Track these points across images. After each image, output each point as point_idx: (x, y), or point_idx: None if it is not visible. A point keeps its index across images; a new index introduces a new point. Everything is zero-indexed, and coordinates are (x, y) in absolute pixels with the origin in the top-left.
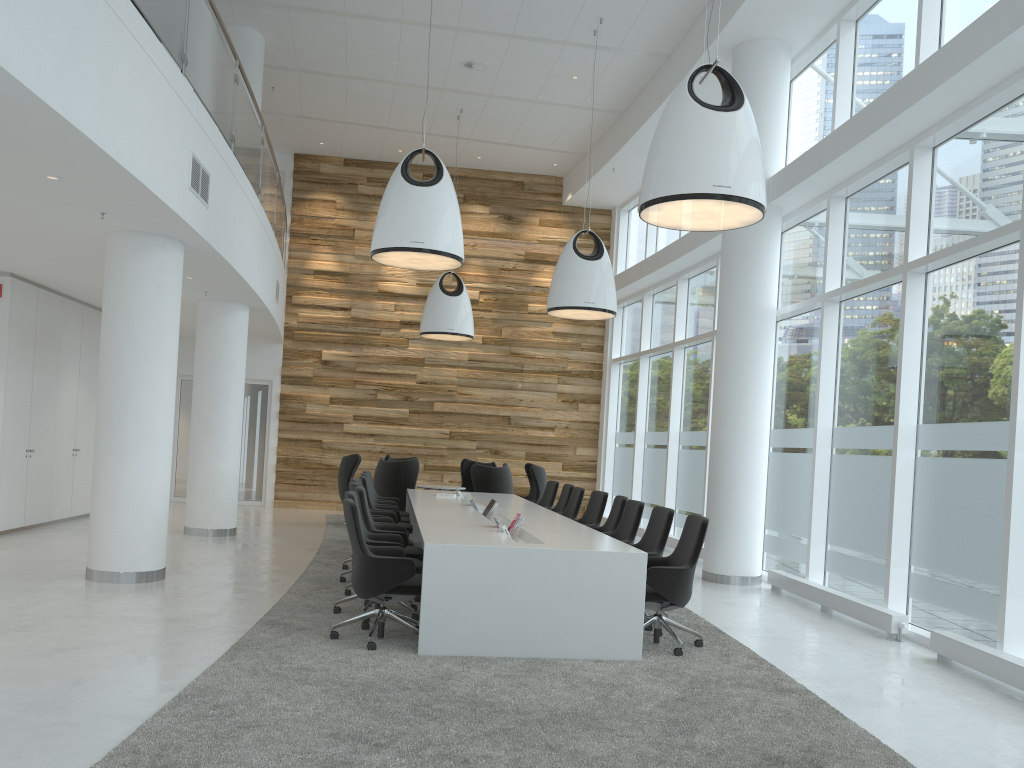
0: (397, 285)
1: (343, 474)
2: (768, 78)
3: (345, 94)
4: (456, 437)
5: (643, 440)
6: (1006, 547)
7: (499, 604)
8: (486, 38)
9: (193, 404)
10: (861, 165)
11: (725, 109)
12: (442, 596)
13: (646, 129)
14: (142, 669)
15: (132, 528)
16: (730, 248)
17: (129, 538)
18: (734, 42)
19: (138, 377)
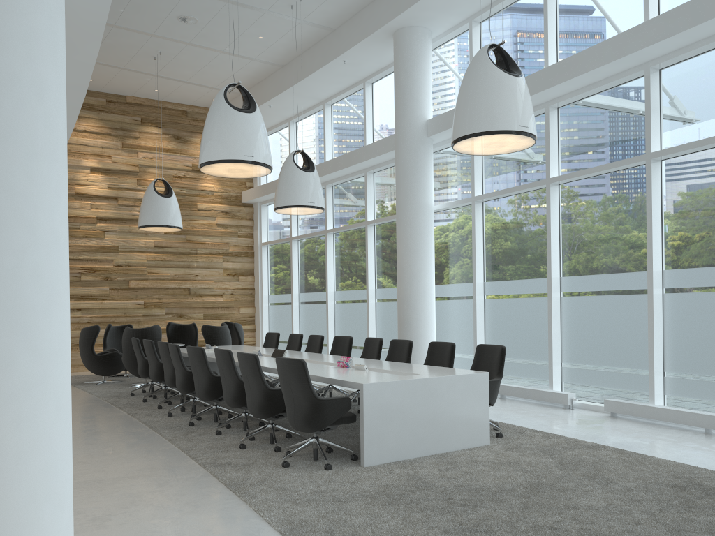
0: (91, 188)
1: (86, 342)
2: (422, 53)
3: None
4: (149, 306)
5: (298, 299)
6: (651, 345)
7: (411, 420)
8: (207, 0)
9: None
10: None
11: (517, 75)
12: (376, 421)
13: (308, 79)
14: (203, 519)
15: None
16: (405, 166)
17: None
18: (398, 26)
19: None
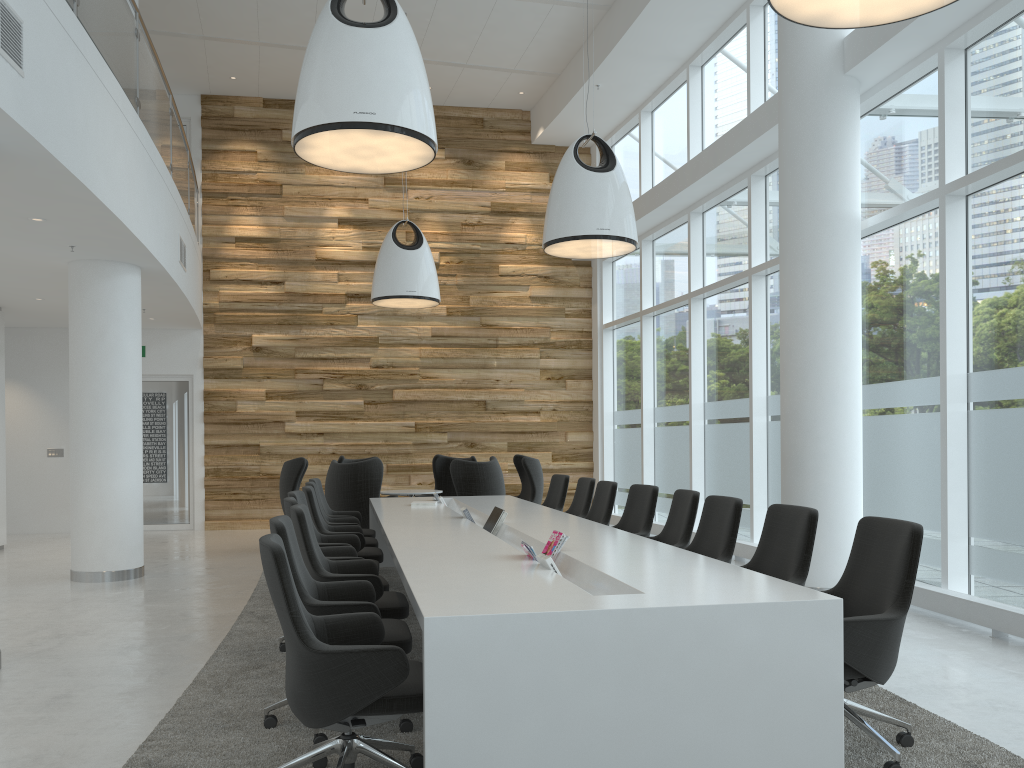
0: (339, 250)
1: (286, 484)
2: None
3: None
4: (423, 430)
5: (652, 418)
6: None
7: (577, 723)
8: None
9: (71, 404)
10: None
11: None
12: (466, 718)
13: (644, 19)
14: None
15: None
16: (795, 139)
17: None
18: None
19: None
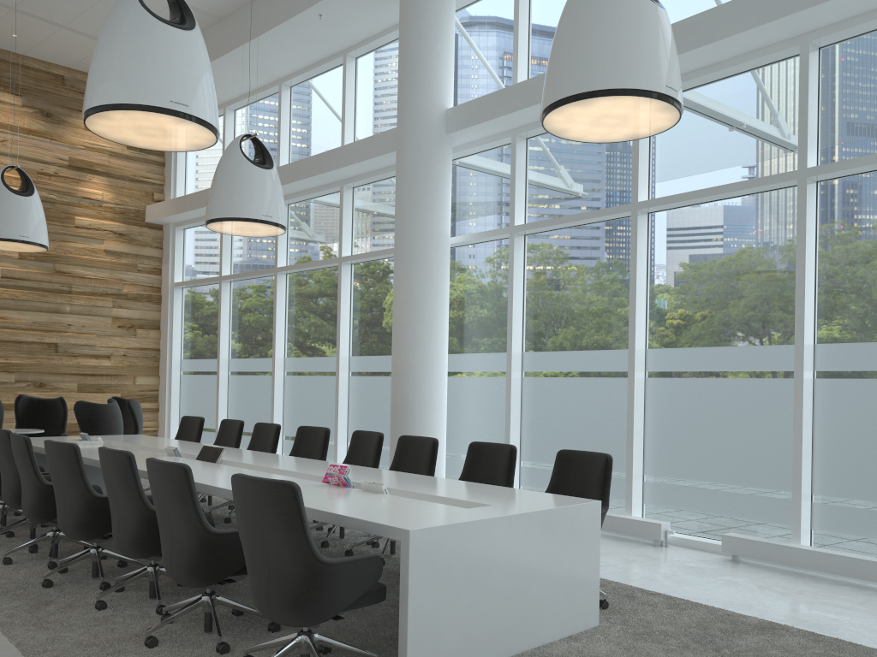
0: None
1: None
2: (444, 10)
3: None
4: None
5: (227, 367)
6: (798, 455)
7: (485, 595)
8: None
9: None
10: None
11: (660, 5)
12: (430, 601)
13: (261, 41)
14: None
15: None
16: (413, 173)
17: None
18: None
19: None
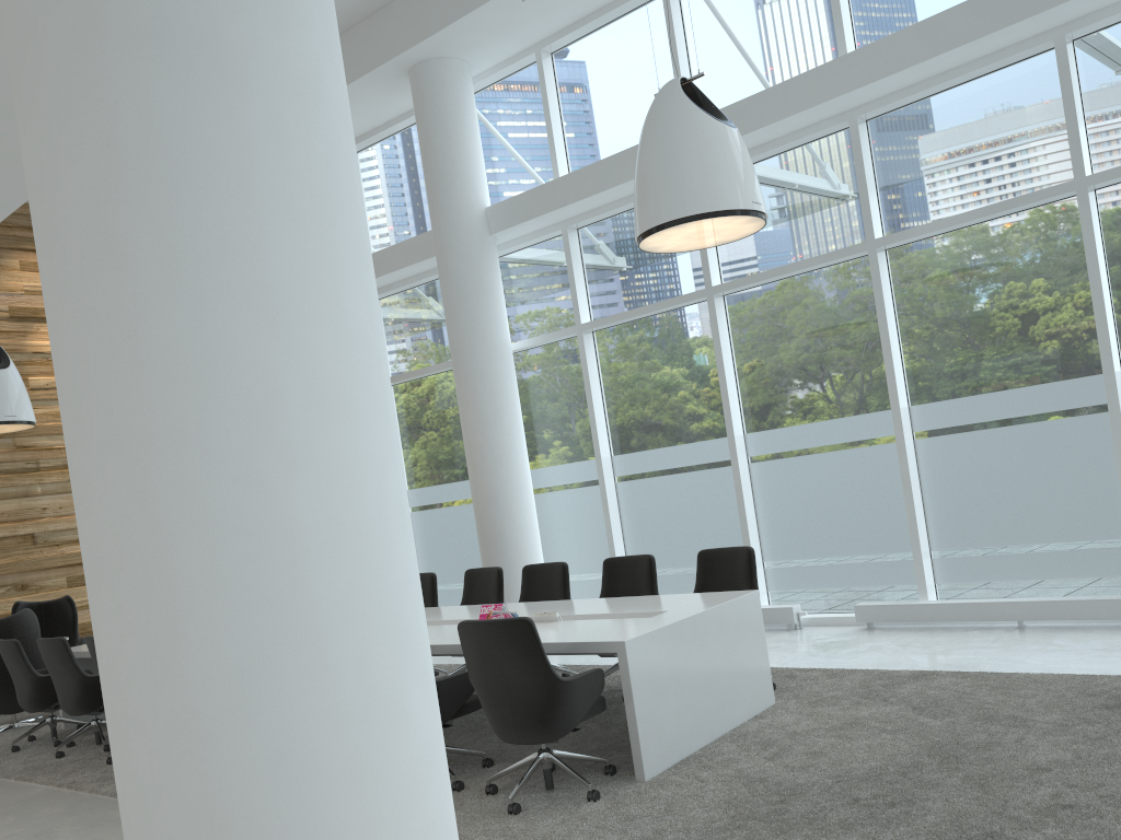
0: None
1: None
2: (465, 101)
3: None
4: None
5: None
6: (912, 515)
7: (687, 689)
8: None
9: None
10: (621, 196)
11: (732, 125)
12: (649, 700)
13: None
14: None
15: None
16: (462, 283)
17: None
18: (421, 57)
19: None
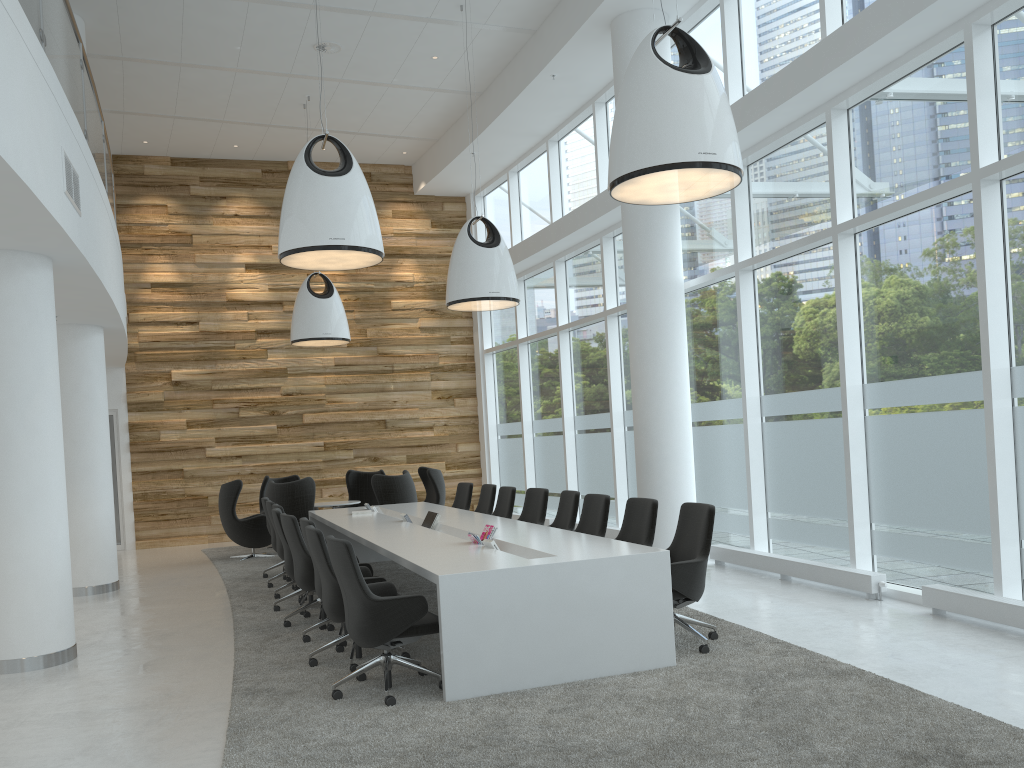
0: (248, 292)
1: (226, 503)
2: None
3: (177, 84)
4: (331, 448)
5: (531, 429)
6: (994, 495)
7: (526, 630)
8: (343, 16)
9: None
10: (769, 131)
11: (697, 71)
12: (465, 631)
13: (512, 109)
14: None
15: (34, 604)
16: (633, 224)
17: (32, 616)
18: (614, 13)
19: (19, 423)
